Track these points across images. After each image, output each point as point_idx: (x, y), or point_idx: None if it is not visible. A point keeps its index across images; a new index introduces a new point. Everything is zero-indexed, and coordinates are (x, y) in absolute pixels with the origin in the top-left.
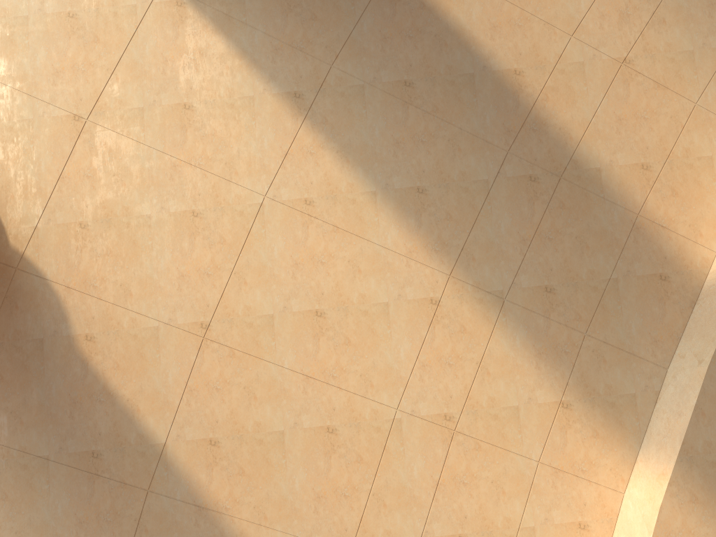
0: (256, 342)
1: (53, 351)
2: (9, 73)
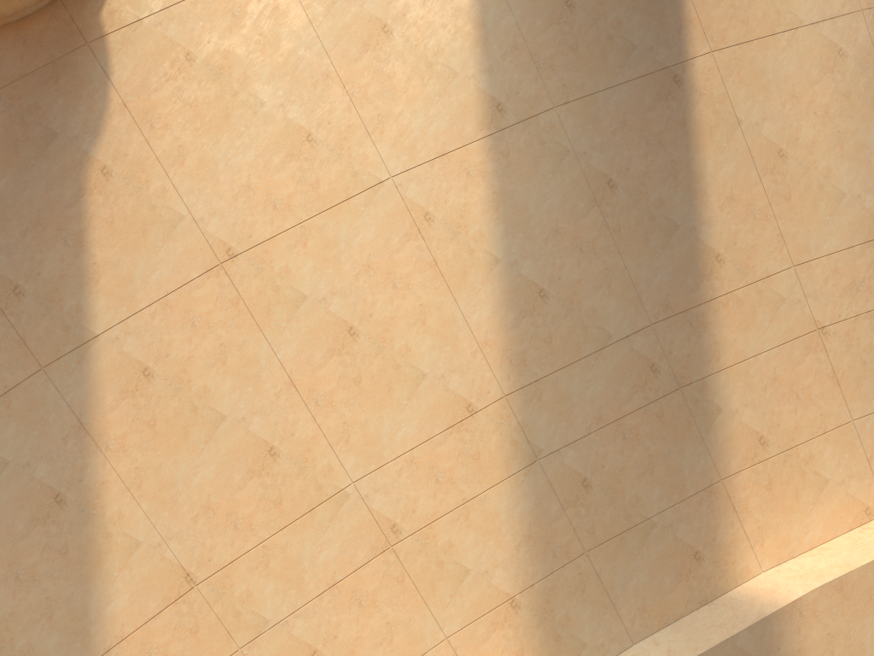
0: (268, 309)
1: (58, 155)
2: None
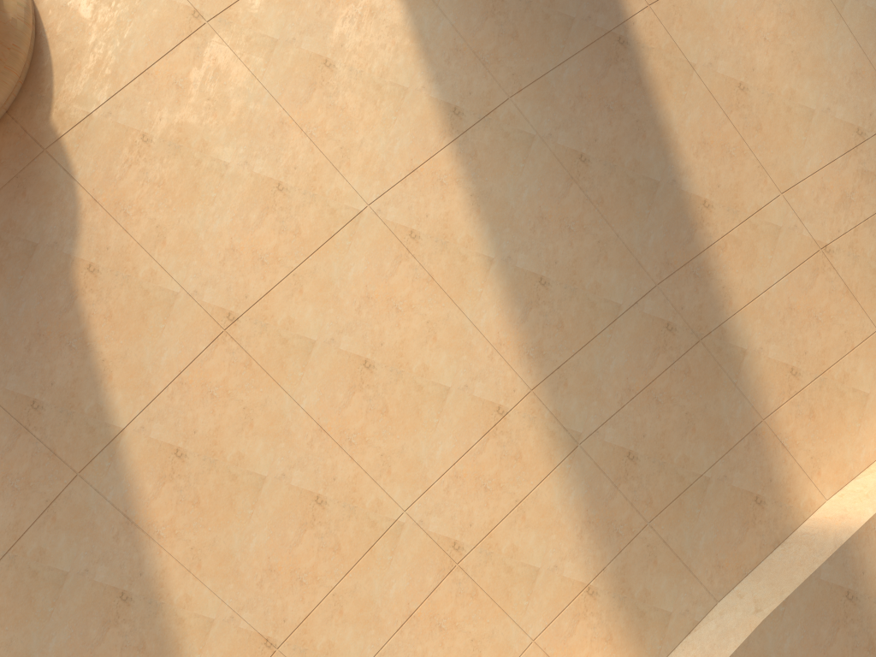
0: (281, 363)
1: (42, 264)
2: None
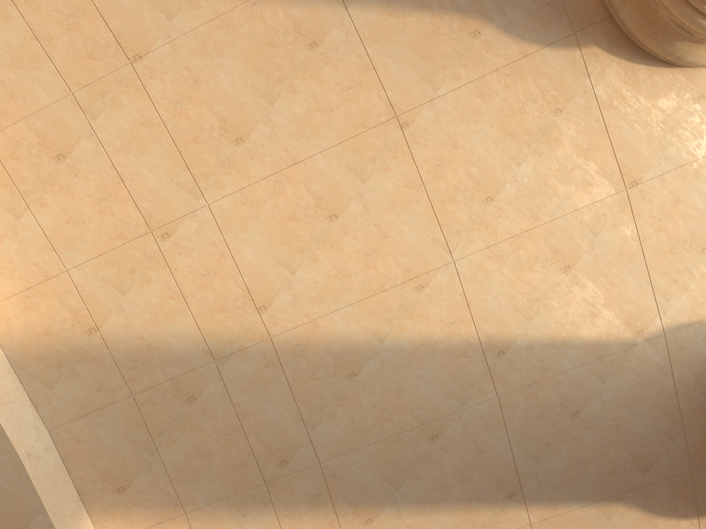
0: (356, 151)
1: None
2: None
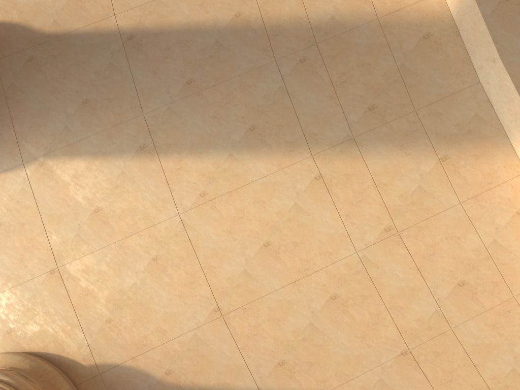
0: (250, 291)
1: None
2: (0, 283)
